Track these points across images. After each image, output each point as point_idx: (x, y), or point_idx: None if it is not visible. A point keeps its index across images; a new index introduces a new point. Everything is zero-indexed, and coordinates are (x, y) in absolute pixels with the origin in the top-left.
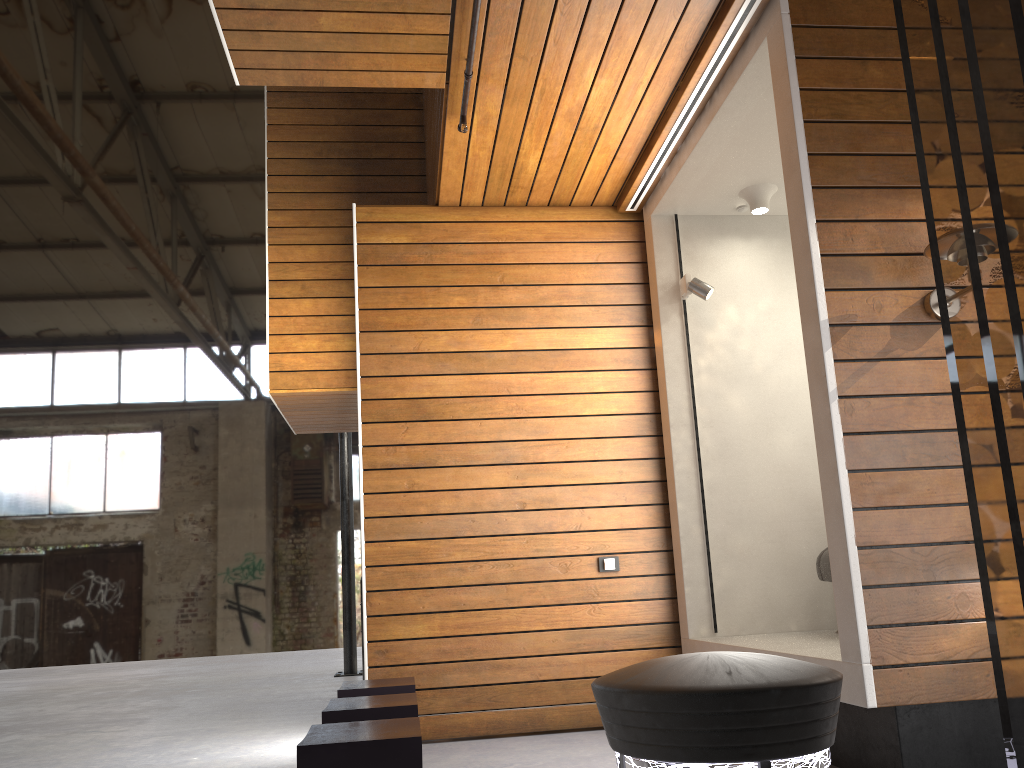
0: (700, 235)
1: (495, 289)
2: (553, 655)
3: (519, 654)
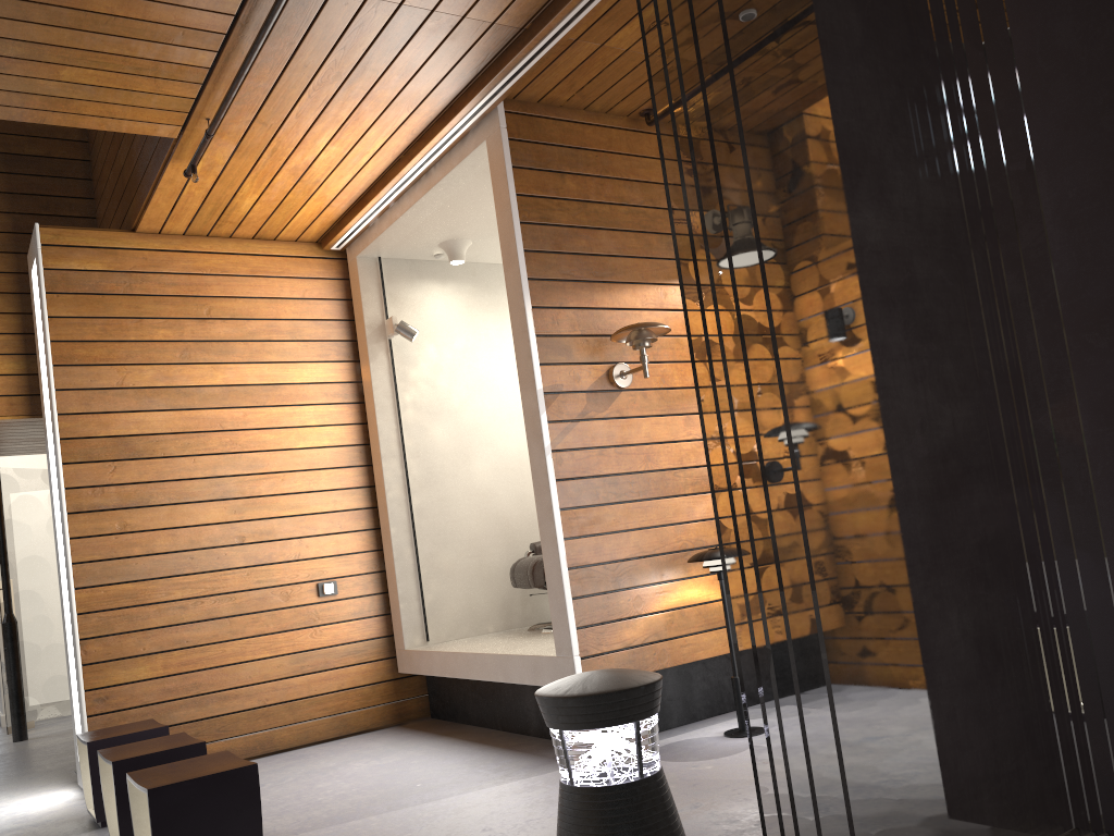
0: (402, 278)
1: (202, 322)
2: (279, 680)
3: (246, 683)
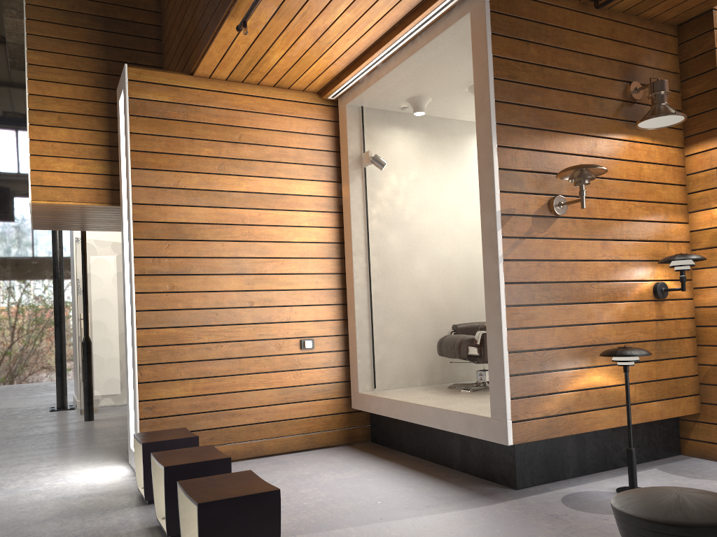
0: (376, 123)
1: (234, 145)
2: (269, 405)
3: (247, 406)
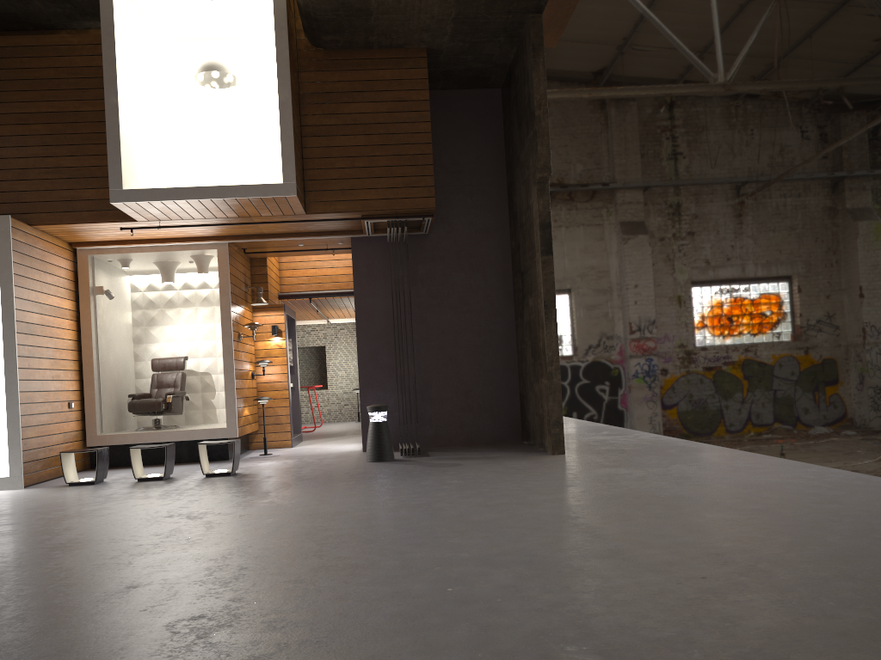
0: (97, 267)
1: (45, 273)
2: (59, 444)
3: (54, 444)
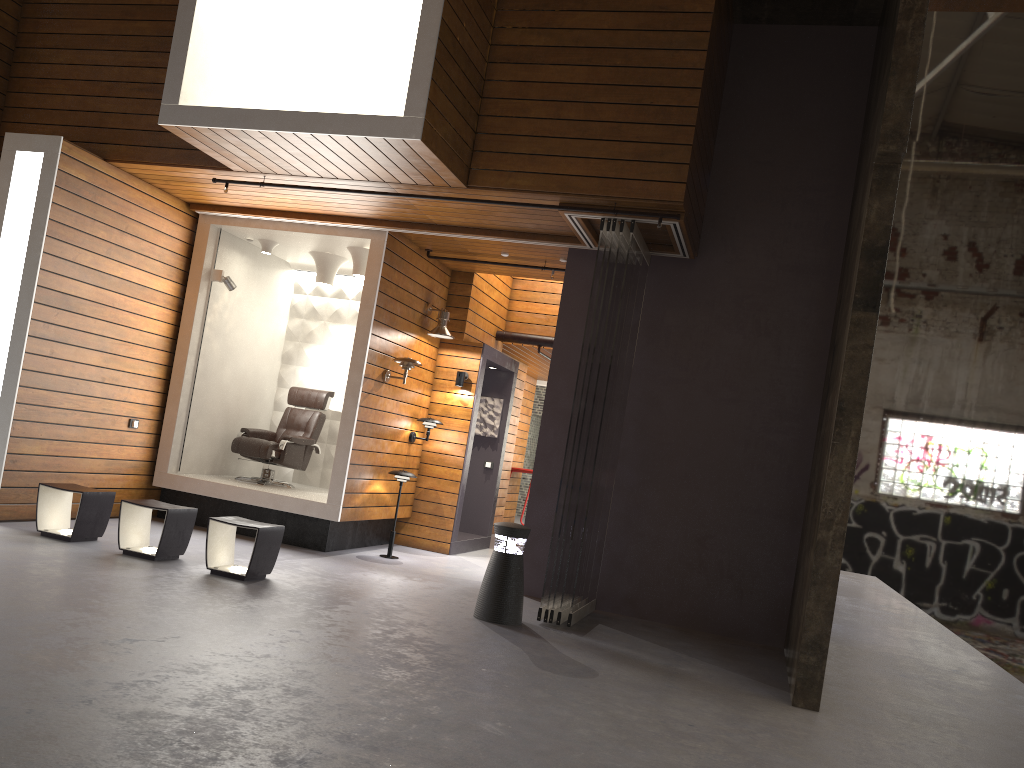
0: (226, 245)
1: (122, 233)
2: (95, 473)
3: (82, 471)
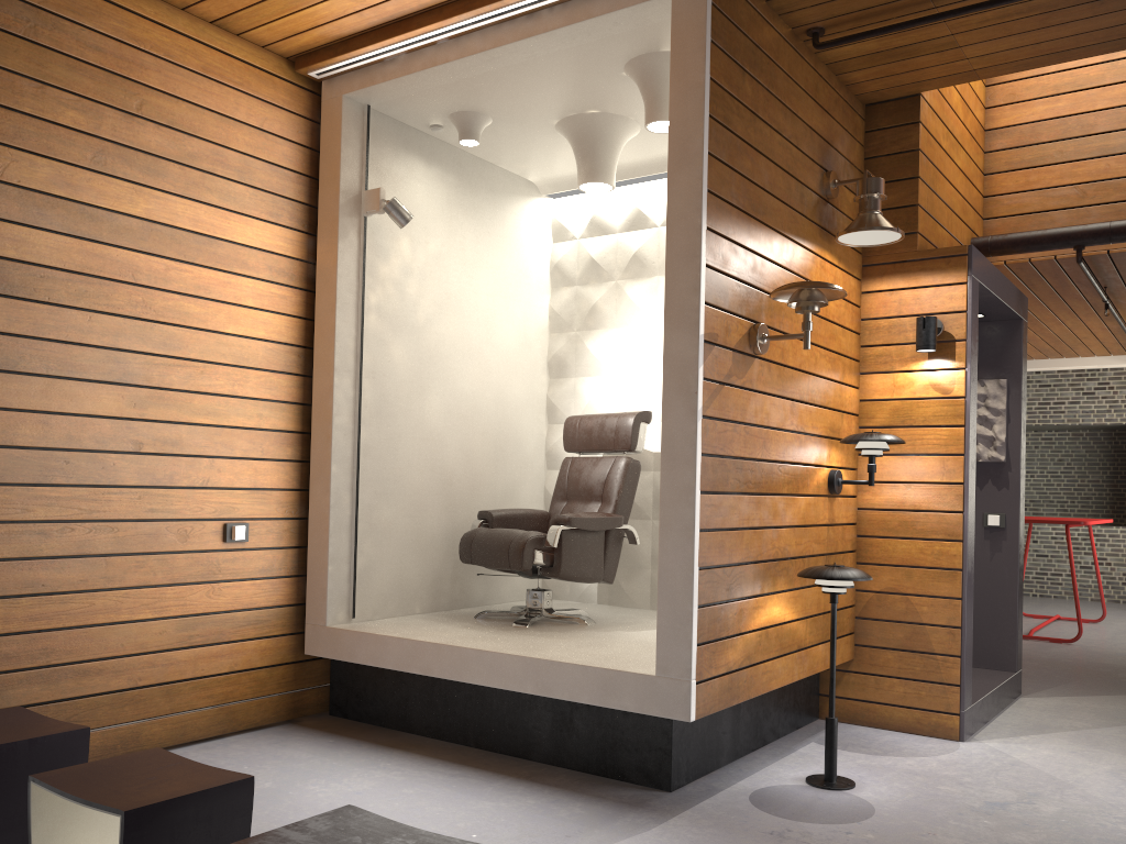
0: (387, 142)
1: (129, 119)
2: (157, 652)
3: (115, 653)
